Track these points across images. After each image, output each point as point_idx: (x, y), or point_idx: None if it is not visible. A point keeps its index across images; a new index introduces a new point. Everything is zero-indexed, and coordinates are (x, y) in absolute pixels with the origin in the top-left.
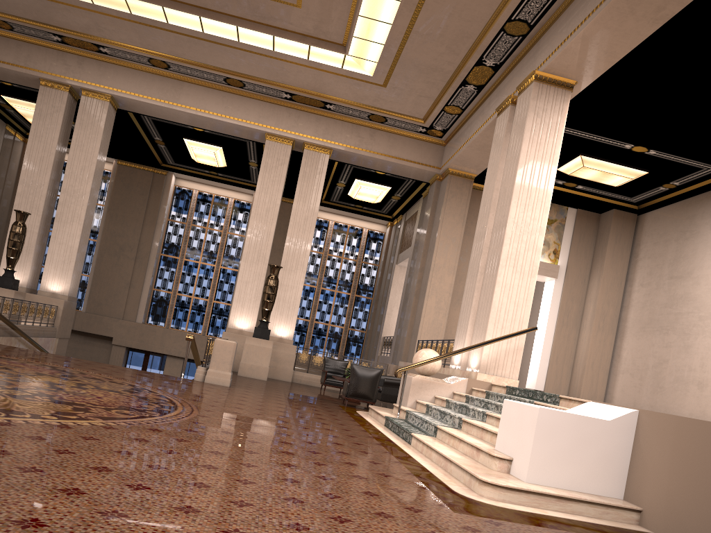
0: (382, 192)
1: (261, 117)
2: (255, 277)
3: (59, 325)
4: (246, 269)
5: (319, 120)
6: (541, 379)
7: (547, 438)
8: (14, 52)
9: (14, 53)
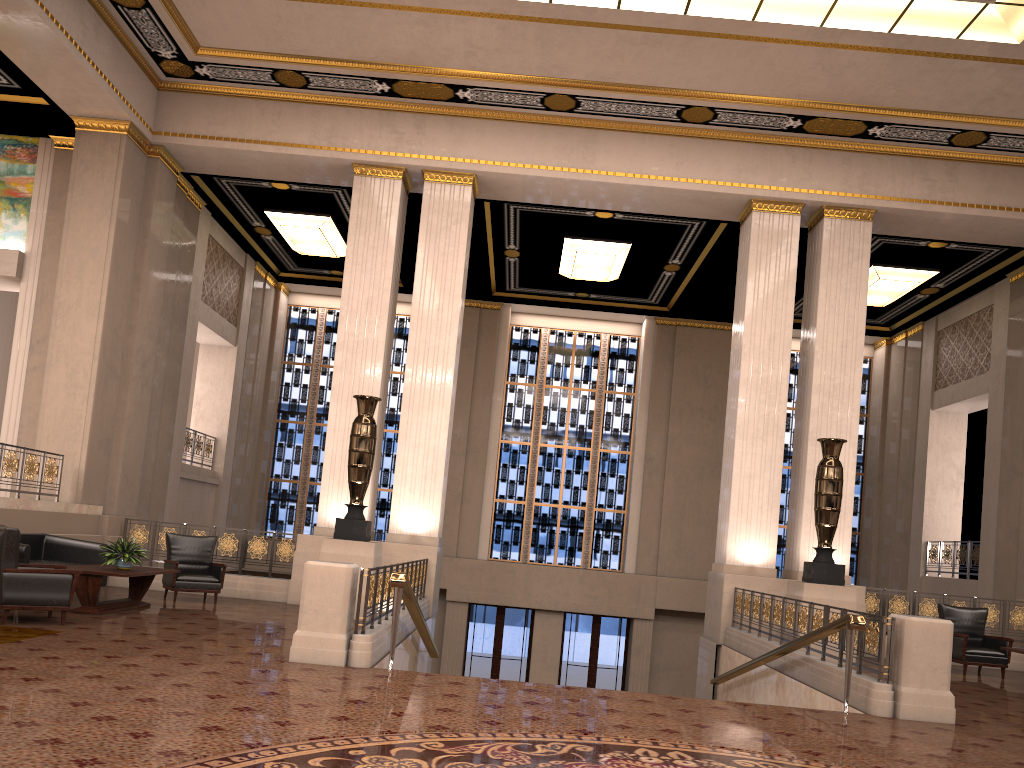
0: (918, 283)
1: (742, 172)
2: (763, 466)
3: (432, 594)
4: (745, 452)
5: (848, 161)
6: None
7: None
8: (308, 125)
9: (309, 127)
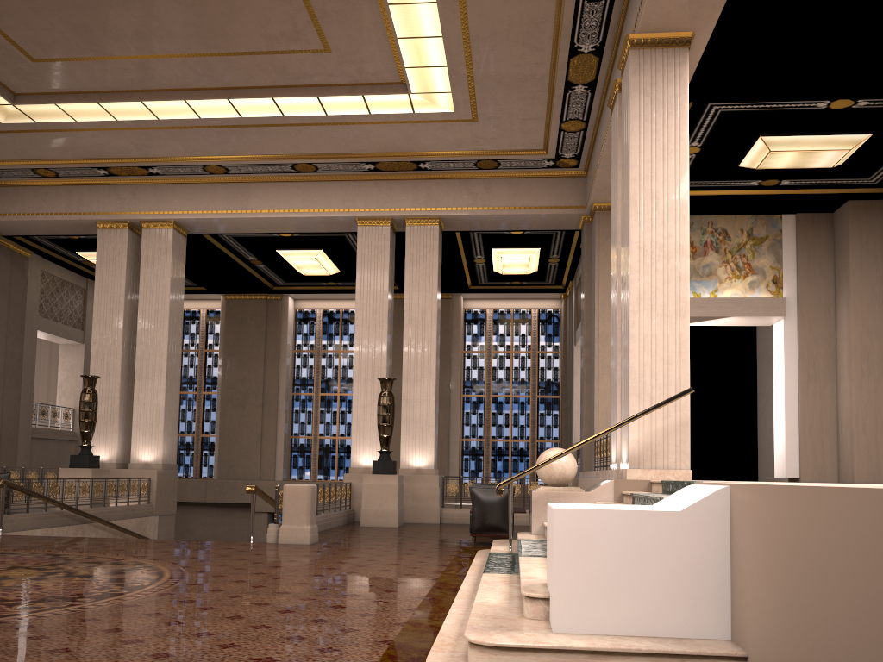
0: (531, 257)
1: (346, 201)
2: (373, 399)
3: (155, 501)
4: (360, 390)
5: (416, 186)
6: (793, 461)
7: (577, 557)
8: (65, 200)
9: (65, 201)
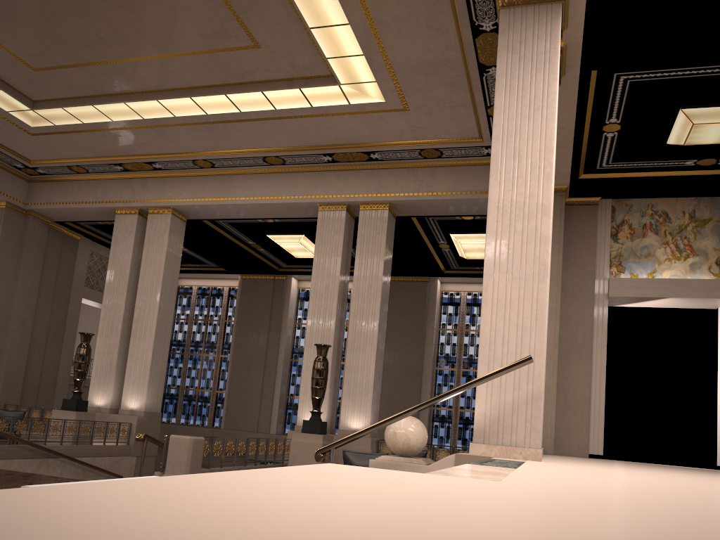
0: None
1: (309, 189)
2: None
3: (134, 443)
4: (310, 356)
5: (370, 175)
6: None
7: None
8: (93, 191)
9: (93, 192)
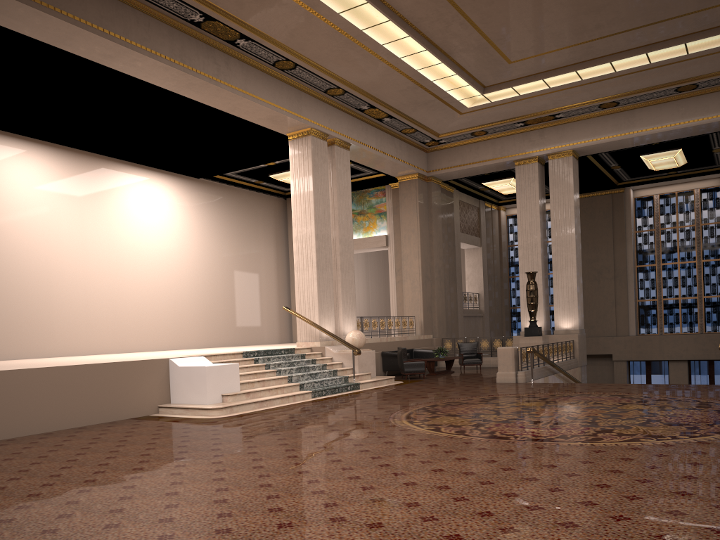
0: None
1: None
2: None
3: (578, 356)
4: None
5: None
6: None
7: None
8: (491, 149)
9: (491, 150)
